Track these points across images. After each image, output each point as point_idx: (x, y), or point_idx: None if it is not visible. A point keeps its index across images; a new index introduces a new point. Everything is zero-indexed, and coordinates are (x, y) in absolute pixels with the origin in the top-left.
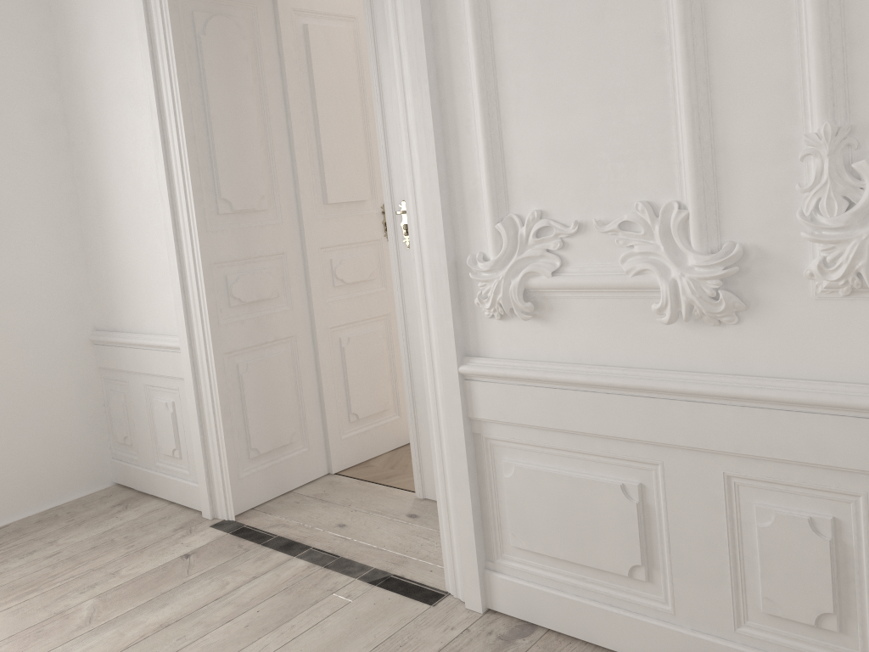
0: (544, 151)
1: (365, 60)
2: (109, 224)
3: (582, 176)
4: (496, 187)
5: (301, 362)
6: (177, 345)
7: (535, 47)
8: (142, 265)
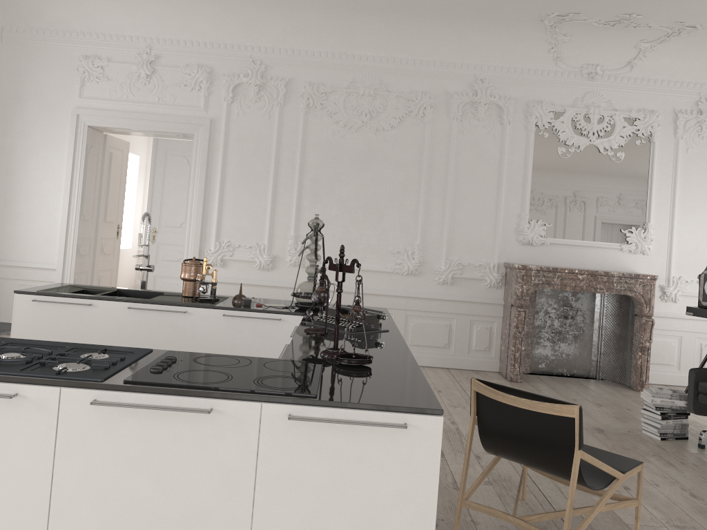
0: (232, 226)
1: (123, 167)
2: (11, 214)
3: (241, 234)
4: (217, 232)
5: (88, 282)
6: (54, 268)
7: (234, 202)
8: (33, 234)
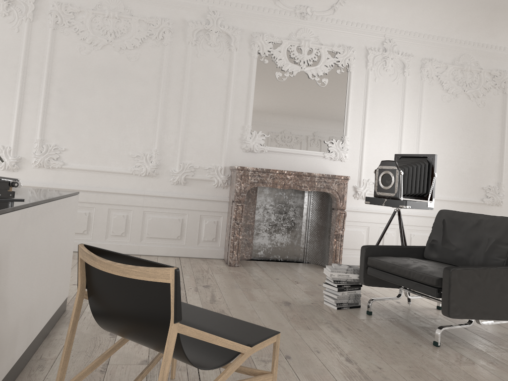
0: None
1: None
2: None
3: None
4: None
5: None
6: None
7: None
8: None
